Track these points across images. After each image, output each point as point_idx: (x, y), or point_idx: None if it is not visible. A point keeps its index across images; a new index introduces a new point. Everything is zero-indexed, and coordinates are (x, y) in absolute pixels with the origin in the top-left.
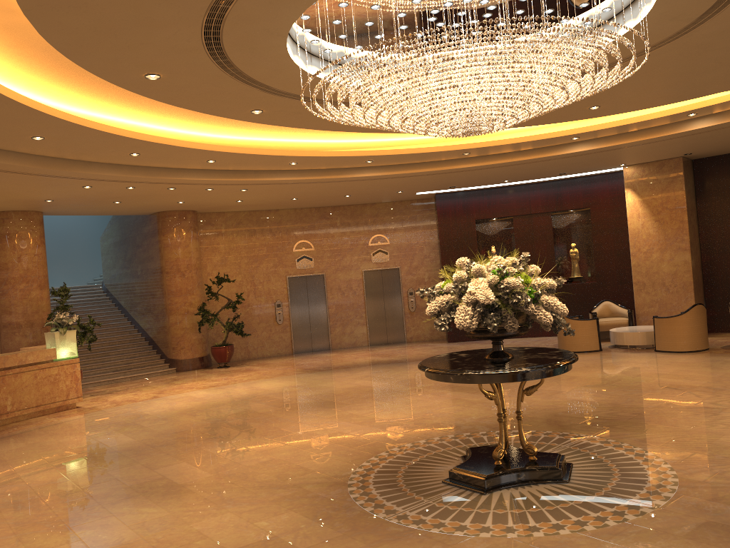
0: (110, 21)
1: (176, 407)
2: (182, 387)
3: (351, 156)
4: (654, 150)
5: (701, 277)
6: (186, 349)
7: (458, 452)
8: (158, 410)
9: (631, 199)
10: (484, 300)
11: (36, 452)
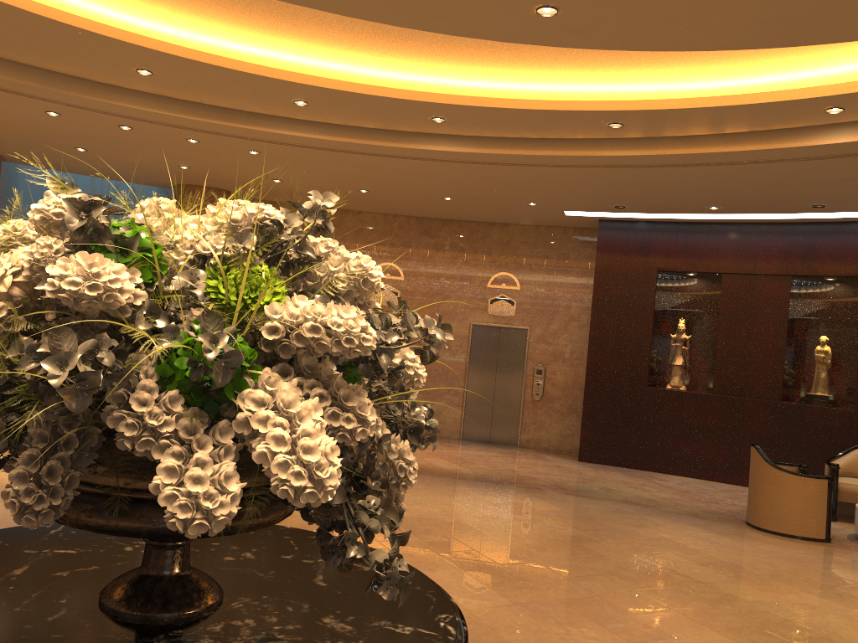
0: None
1: None
2: None
3: (393, 99)
4: None
5: None
6: None
7: None
8: None
9: None
10: None
11: None
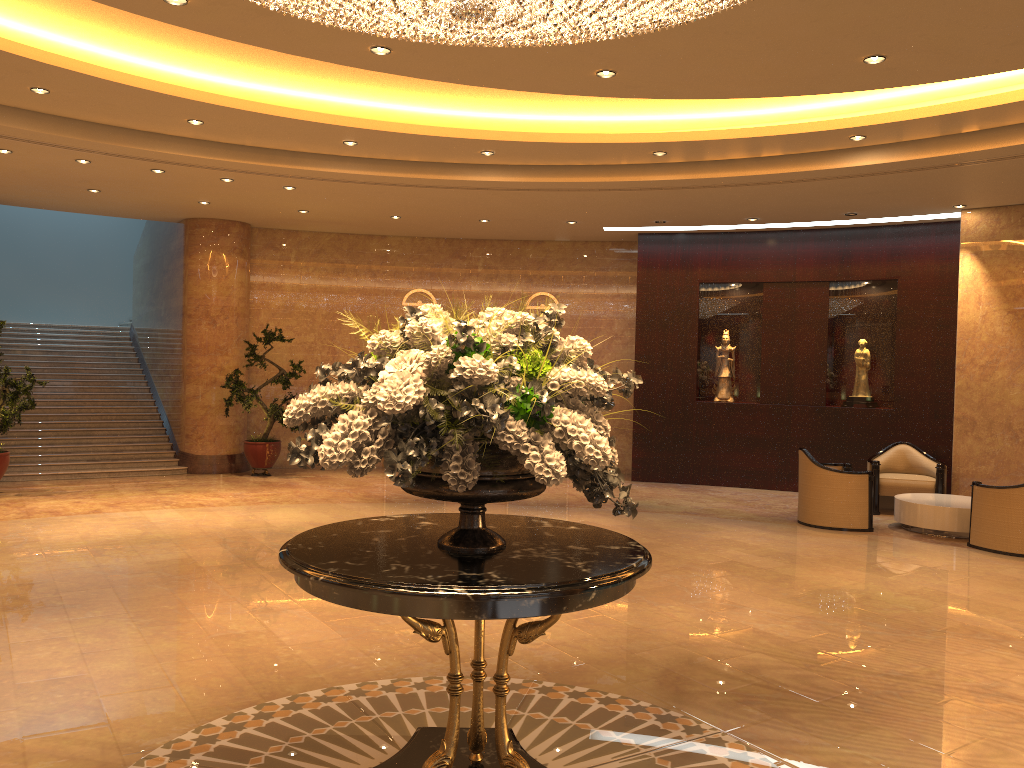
0: None
1: (96, 534)
2: (157, 501)
3: (446, 137)
4: (1016, 179)
5: None
6: (206, 440)
7: (422, 725)
8: (62, 536)
9: (969, 269)
10: (385, 402)
11: None
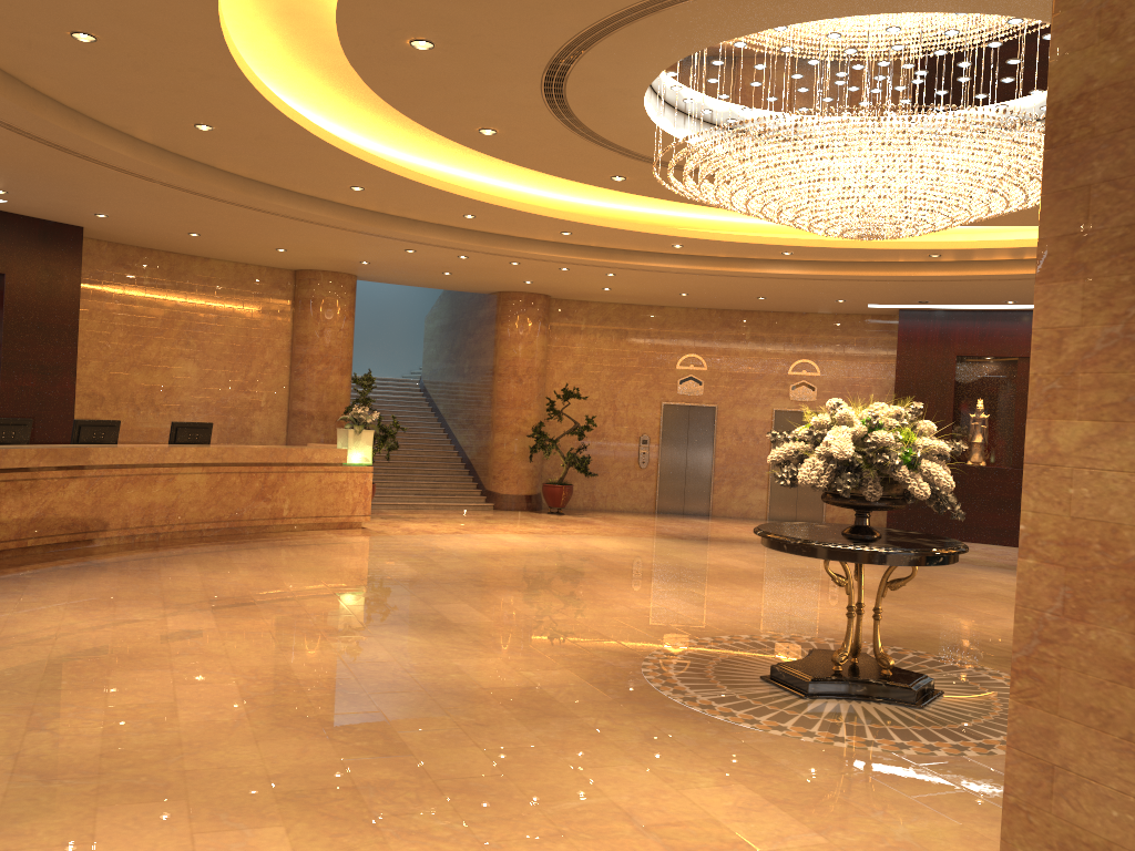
0: (439, 74)
1: (478, 547)
2: (494, 528)
3: (758, 244)
4: None
5: None
6: (510, 482)
7: (804, 654)
8: (455, 547)
9: None
10: (837, 453)
11: (306, 565)
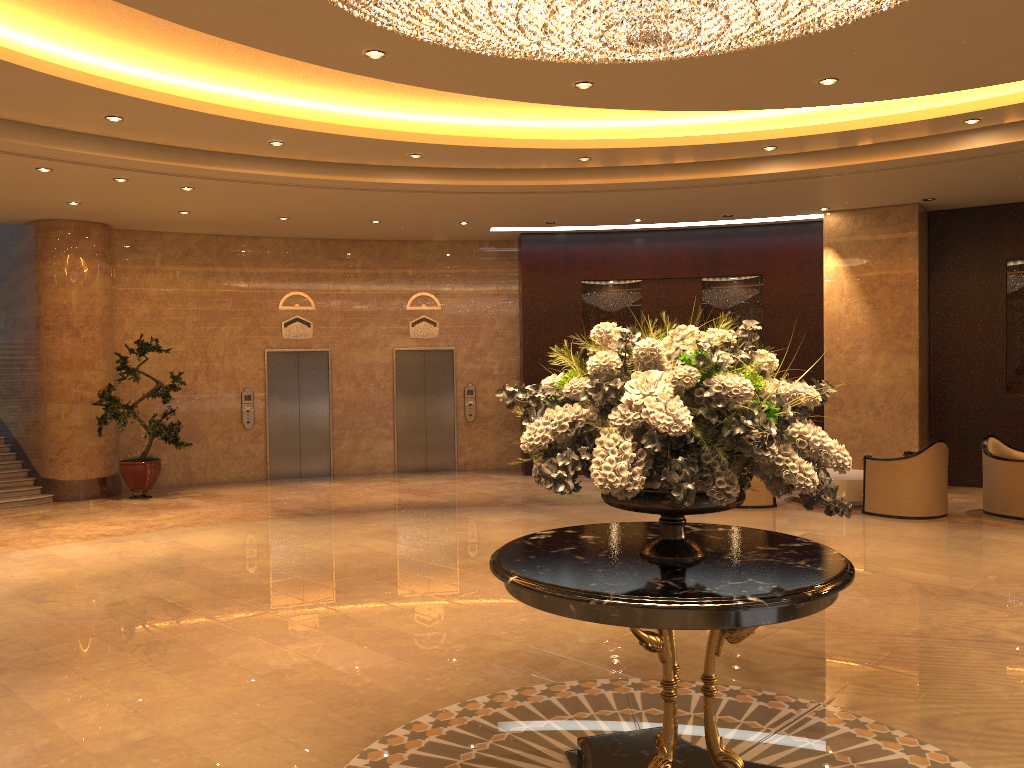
0: None
1: (15, 578)
2: (49, 535)
3: (383, 140)
4: (885, 186)
5: (927, 398)
6: (74, 464)
7: (559, 735)
8: None
9: (832, 265)
10: (668, 425)
11: None
